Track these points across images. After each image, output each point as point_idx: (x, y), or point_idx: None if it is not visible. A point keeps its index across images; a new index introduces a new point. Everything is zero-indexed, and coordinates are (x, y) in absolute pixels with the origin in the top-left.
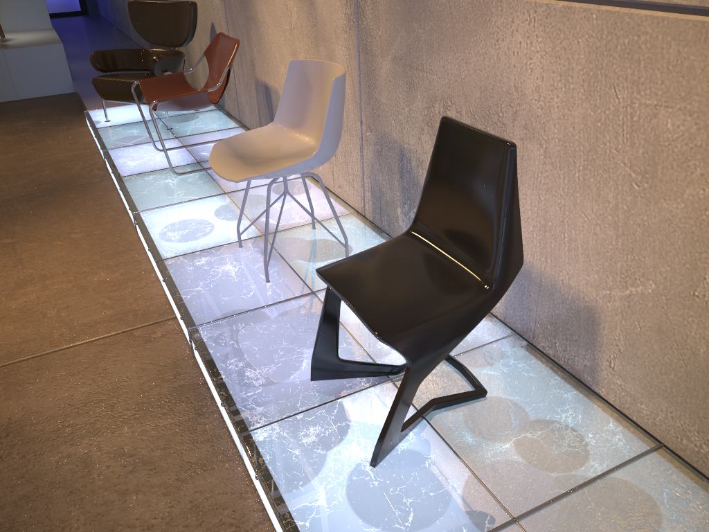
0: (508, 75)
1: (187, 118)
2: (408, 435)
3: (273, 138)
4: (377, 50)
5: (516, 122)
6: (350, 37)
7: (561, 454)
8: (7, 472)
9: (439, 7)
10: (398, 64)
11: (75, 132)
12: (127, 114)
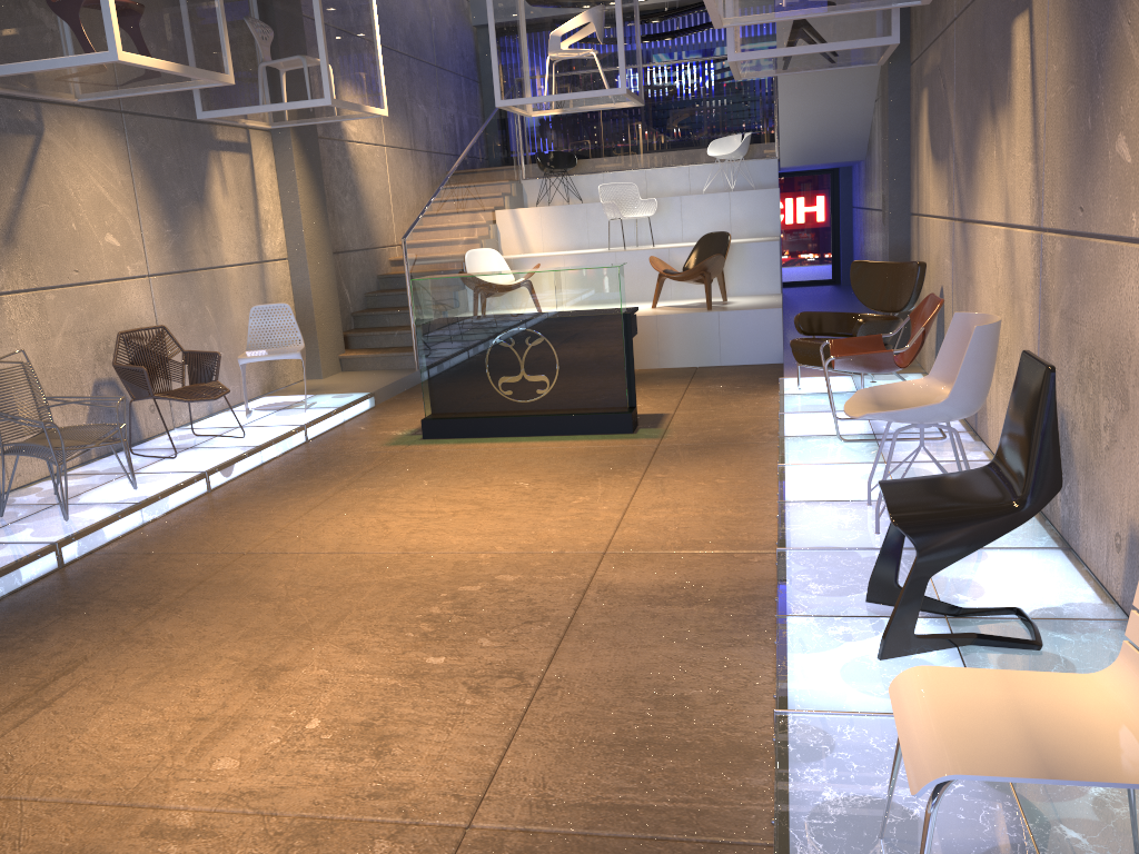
0: (1126, 321)
1: None
2: (930, 651)
3: (922, 391)
4: (1050, 304)
5: (1130, 368)
6: (1035, 293)
7: None
8: (596, 608)
9: (1089, 257)
10: (1063, 317)
11: (763, 399)
12: (823, 385)
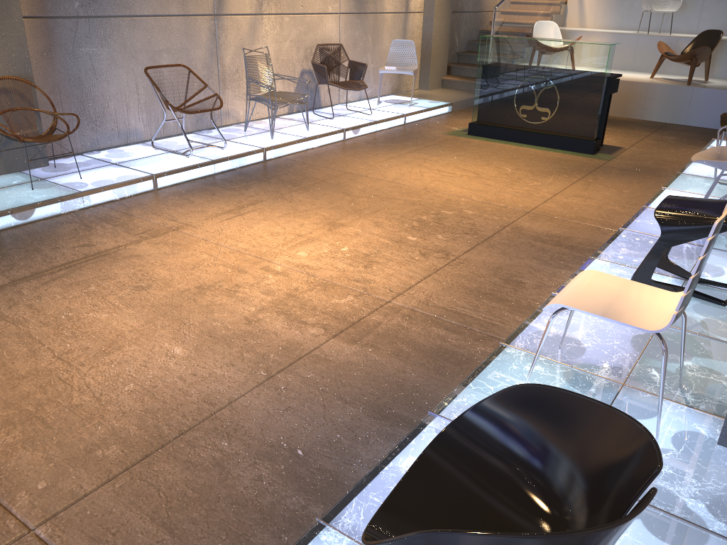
0: None
1: None
2: None
3: None
4: None
5: None
6: None
7: (723, 331)
8: (505, 236)
9: None
10: None
11: (694, 150)
12: None
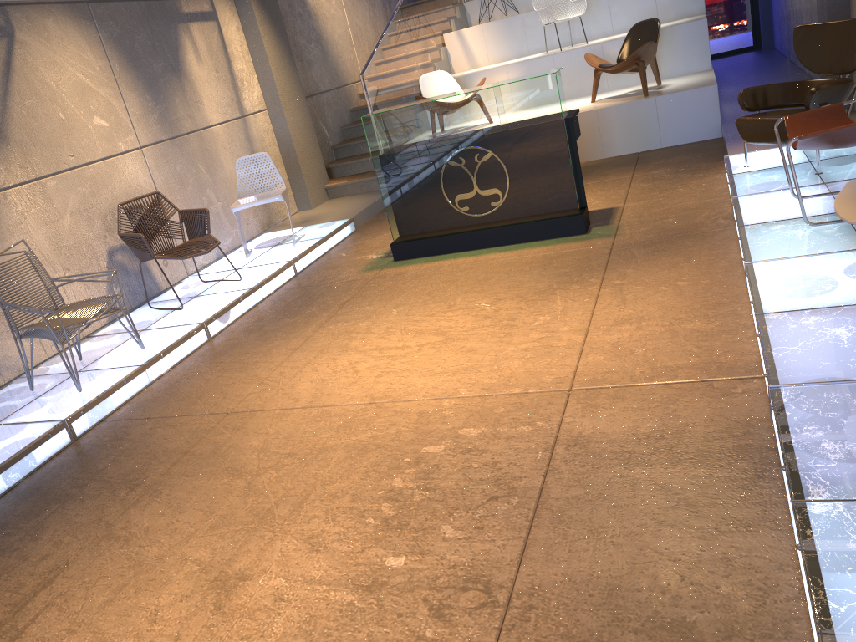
0: None
1: (846, 160)
2: None
3: None
4: None
5: None
6: None
7: None
8: (567, 473)
9: None
10: None
11: (709, 179)
12: (771, 158)
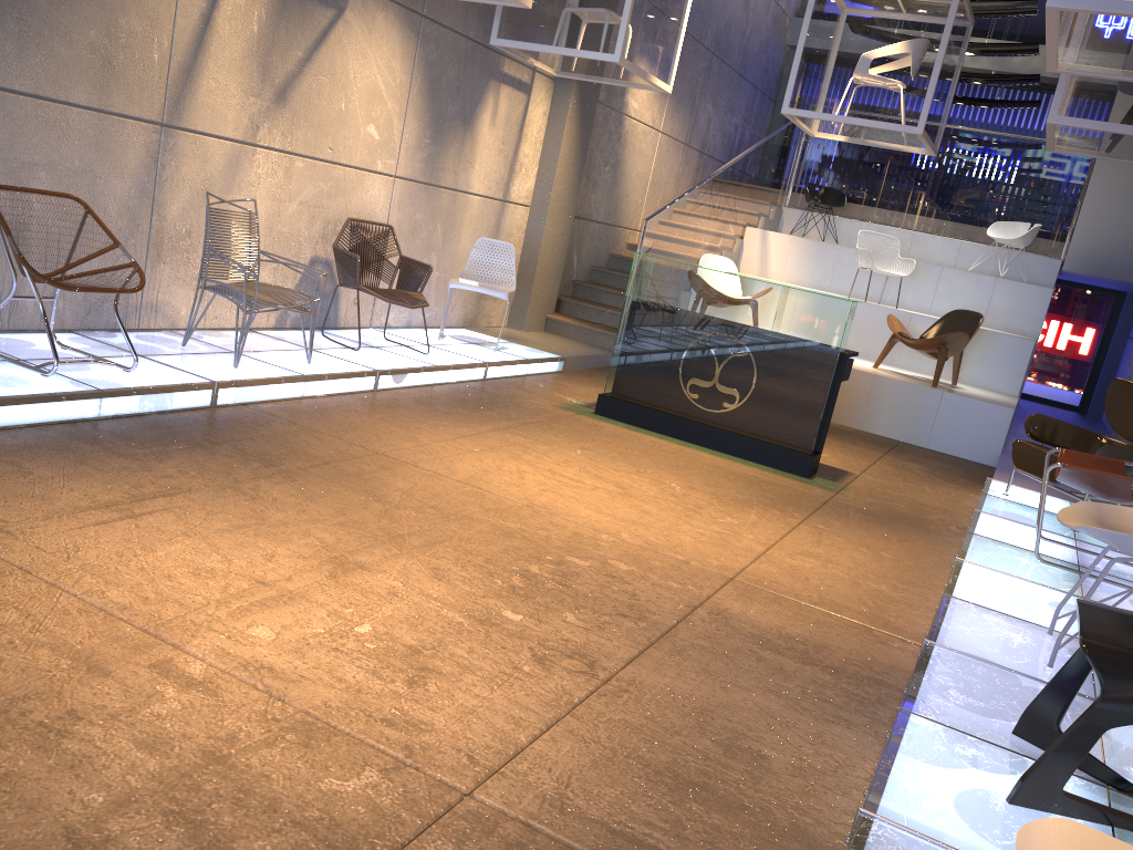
0: None
1: None
2: (1075, 818)
3: None
4: None
5: None
6: None
7: None
8: (700, 629)
9: None
10: None
11: (961, 493)
12: (1034, 499)
